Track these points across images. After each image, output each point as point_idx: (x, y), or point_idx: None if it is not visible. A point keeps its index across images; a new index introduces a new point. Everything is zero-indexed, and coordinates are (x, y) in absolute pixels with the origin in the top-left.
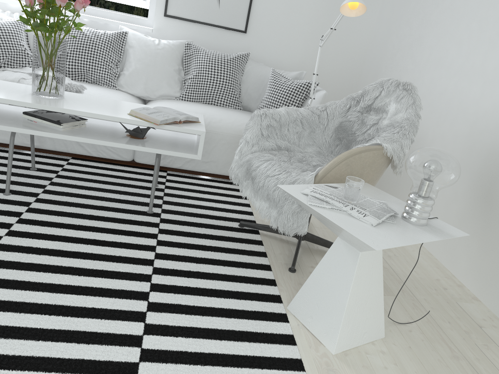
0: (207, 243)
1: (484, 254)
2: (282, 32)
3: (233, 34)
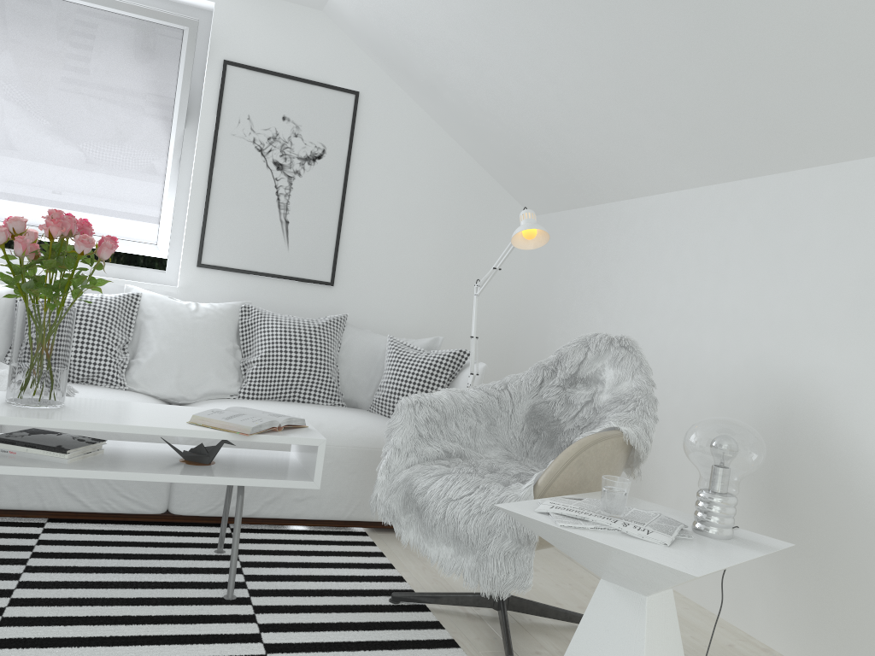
0: (351, 637)
1: (790, 588)
2: (390, 281)
3: (312, 288)
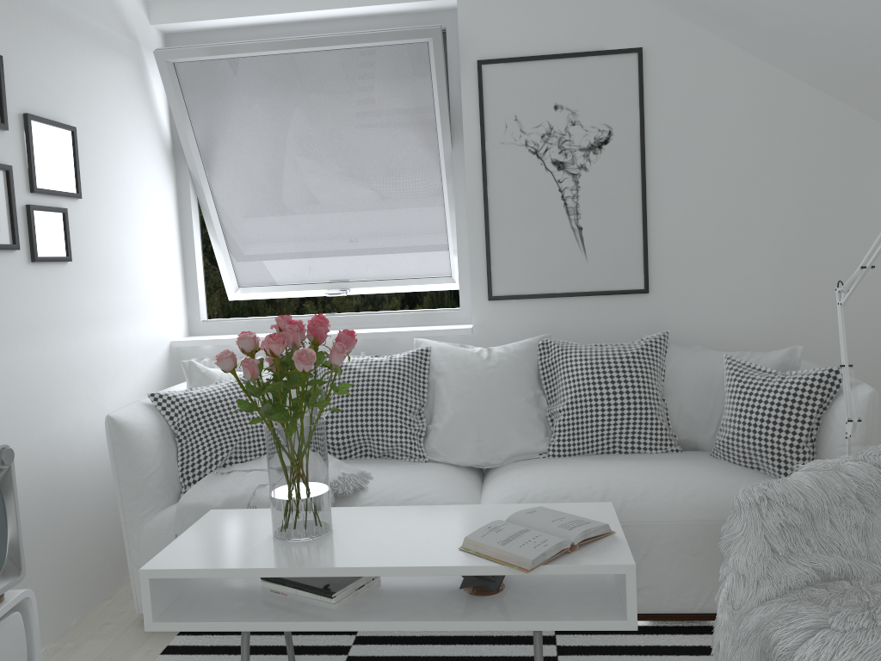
0: None
1: None
2: (721, 272)
3: (623, 300)
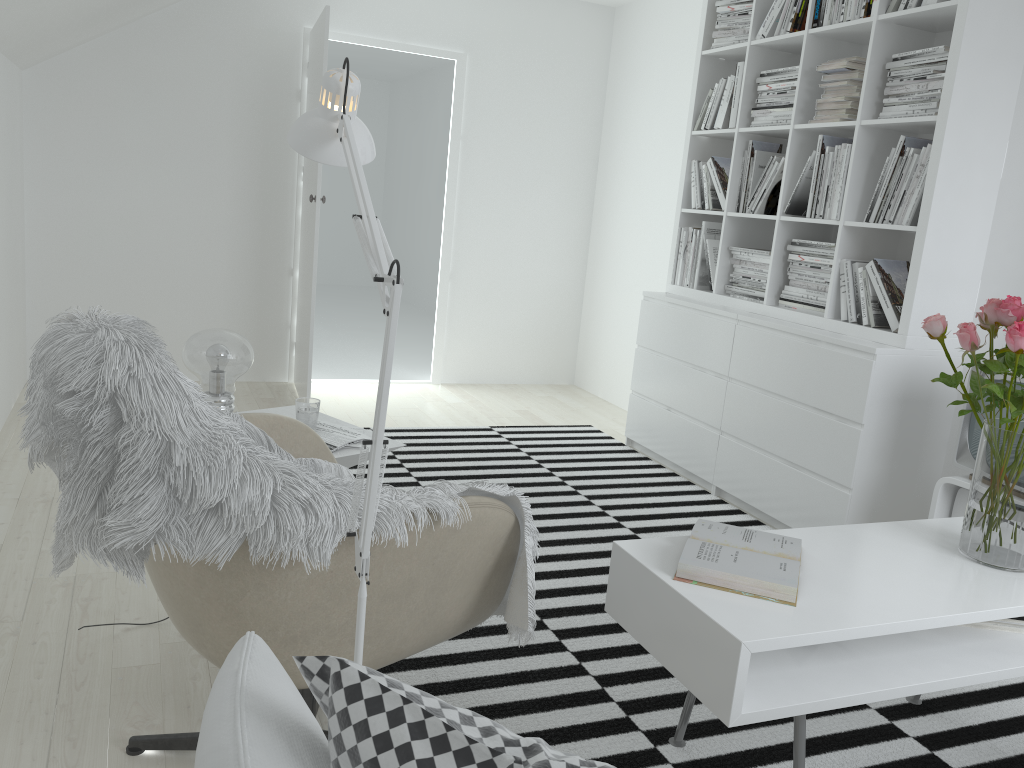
0: (506, 692)
1: None
2: None
3: None
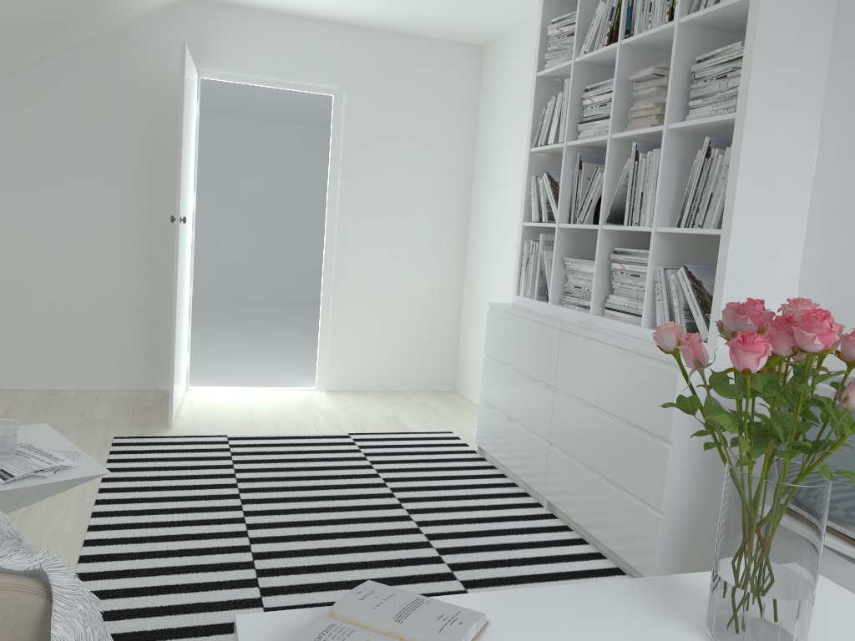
0: None
1: None
2: None
3: None
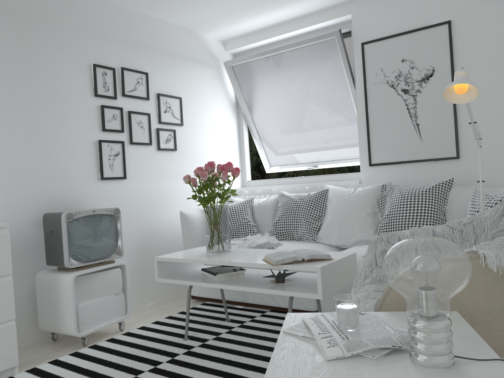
0: None
1: None
2: None
3: (444, 163)
